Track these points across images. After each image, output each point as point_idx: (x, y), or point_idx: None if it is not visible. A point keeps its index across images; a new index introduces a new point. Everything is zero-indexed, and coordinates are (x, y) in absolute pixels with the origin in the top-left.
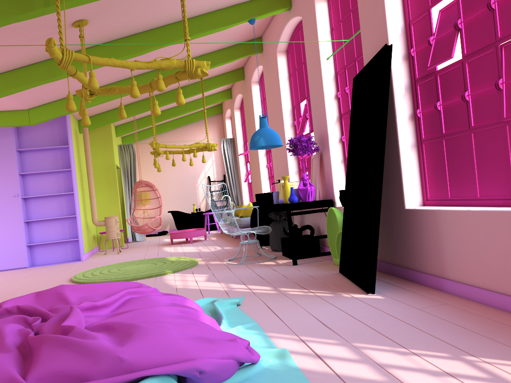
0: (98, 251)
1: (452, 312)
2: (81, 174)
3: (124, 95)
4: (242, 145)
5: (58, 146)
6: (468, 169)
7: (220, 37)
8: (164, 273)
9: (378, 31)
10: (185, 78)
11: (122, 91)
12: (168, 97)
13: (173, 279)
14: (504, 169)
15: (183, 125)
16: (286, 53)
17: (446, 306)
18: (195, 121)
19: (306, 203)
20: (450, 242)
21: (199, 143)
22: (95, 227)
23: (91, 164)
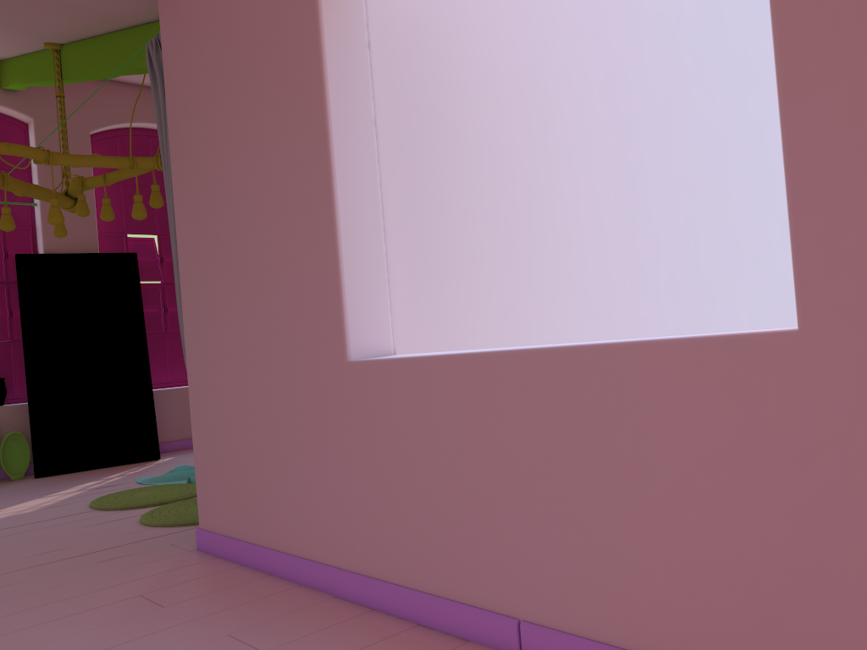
0: None
1: None
2: None
3: None
4: None
5: None
6: (162, 361)
7: None
8: None
9: (81, 226)
10: (66, 205)
11: None
12: None
13: None
14: None
15: None
16: None
17: None
18: None
19: None
20: (172, 412)
21: None
22: None
23: None
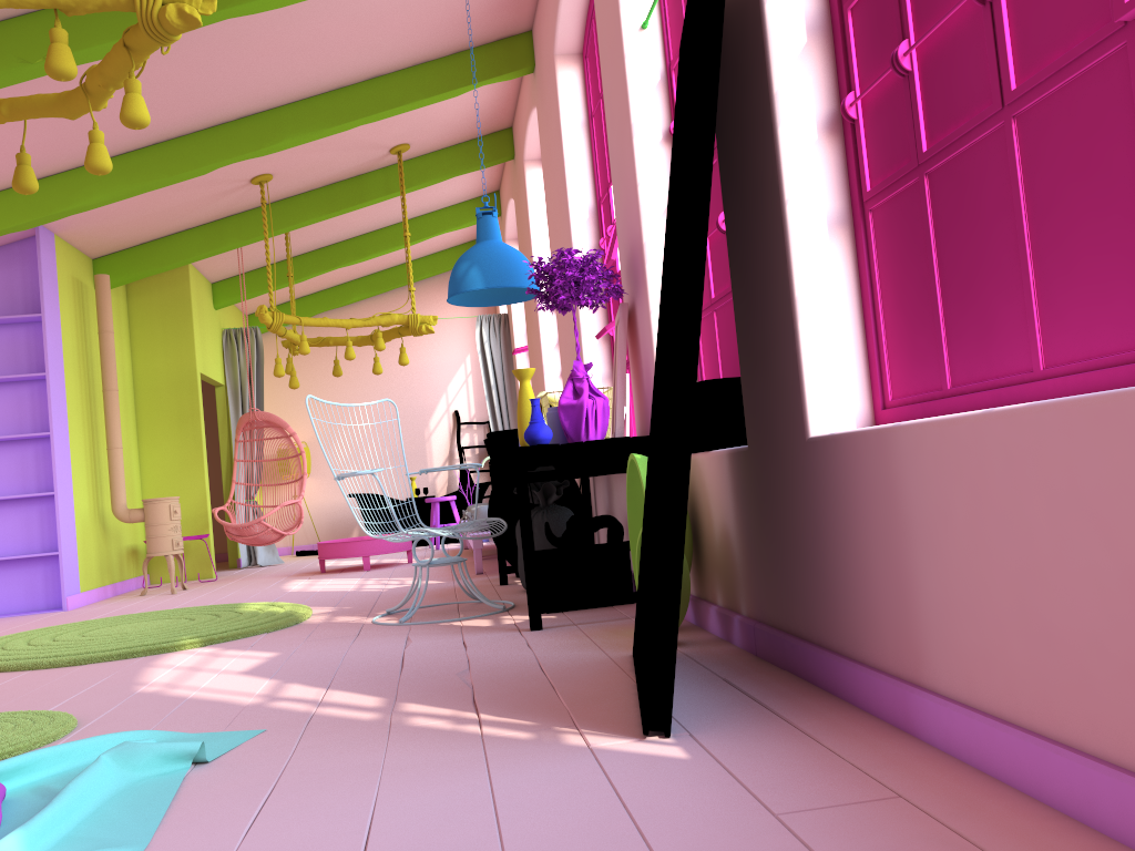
0: (144, 587)
1: (900, 845)
2: (89, 391)
3: (167, 181)
4: (526, 330)
5: (14, 316)
6: (1006, 266)
7: (406, 22)
8: (175, 646)
9: None
10: (144, 41)
11: (19, 111)
12: (321, 203)
13: (175, 664)
14: (1133, 232)
15: (396, 288)
16: (582, 58)
17: (895, 809)
18: (425, 277)
19: (574, 445)
20: (936, 548)
21: (390, 314)
22: (140, 528)
23: (114, 367)
